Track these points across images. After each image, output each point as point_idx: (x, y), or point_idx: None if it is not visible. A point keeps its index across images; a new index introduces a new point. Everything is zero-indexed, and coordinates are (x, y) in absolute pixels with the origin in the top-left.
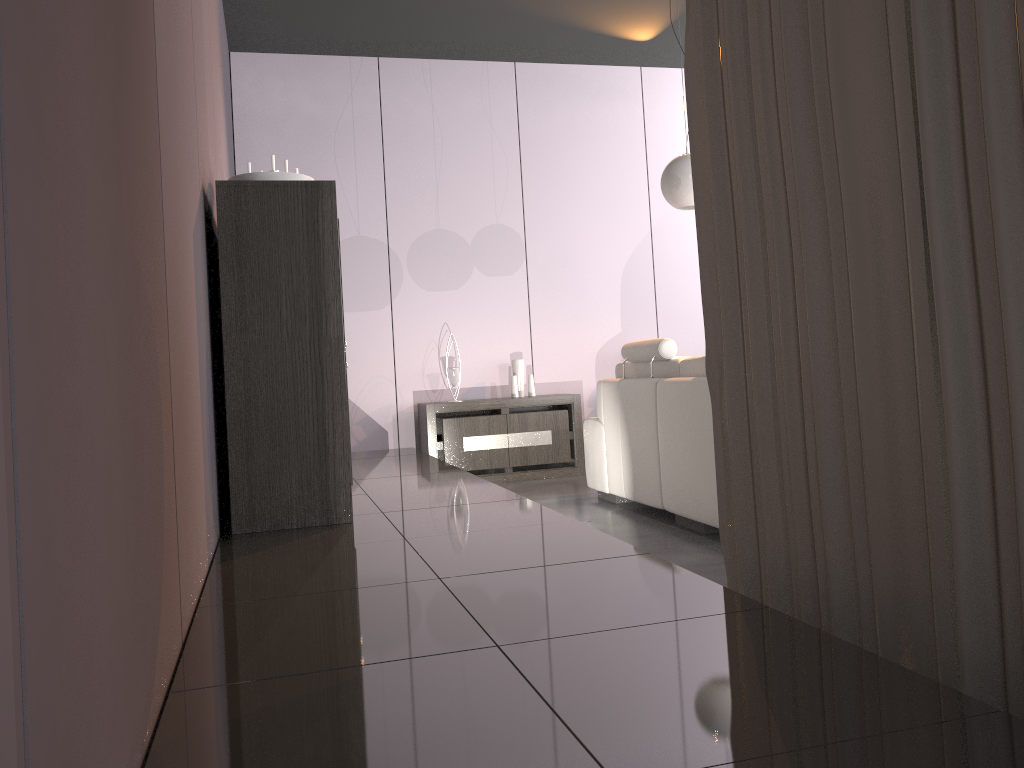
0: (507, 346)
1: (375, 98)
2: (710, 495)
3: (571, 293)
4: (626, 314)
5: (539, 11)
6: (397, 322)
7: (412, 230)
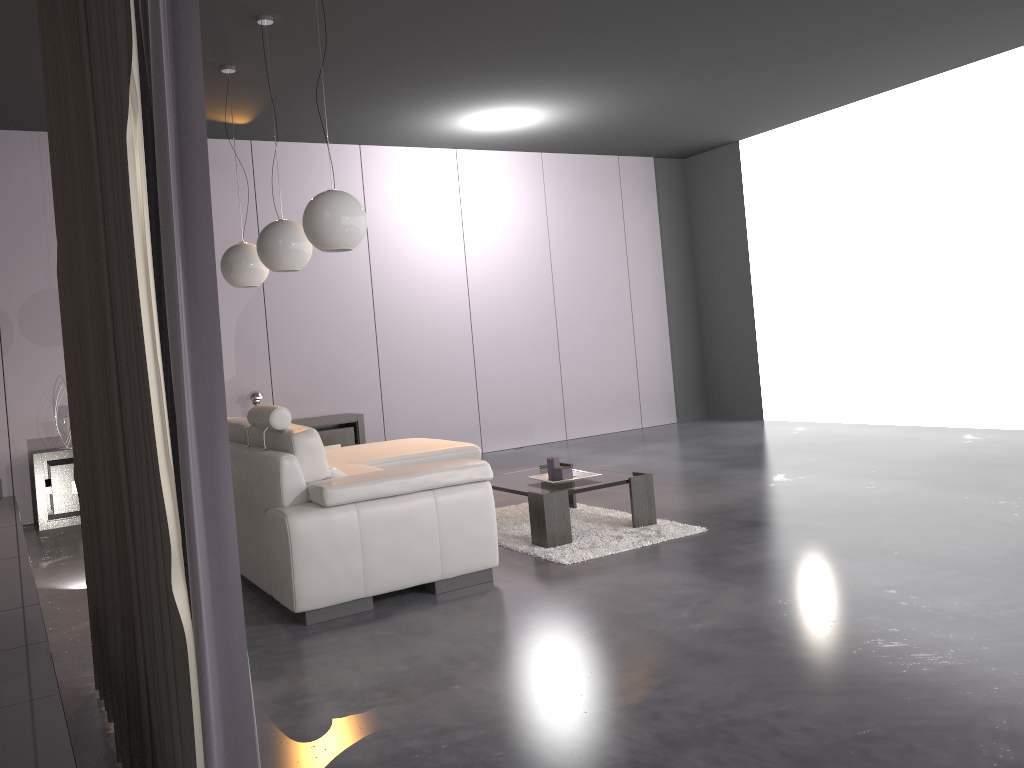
0: None
1: None
2: None
3: None
4: (241, 359)
5: None
6: (9, 376)
7: (23, 290)
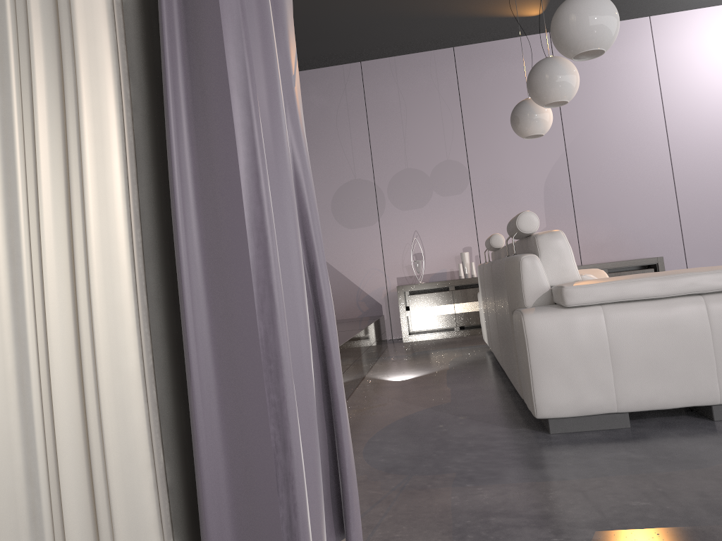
0: (460, 243)
1: (360, 88)
2: (496, 343)
3: (505, 202)
4: (549, 213)
5: (445, 13)
6: (383, 233)
7: (389, 171)
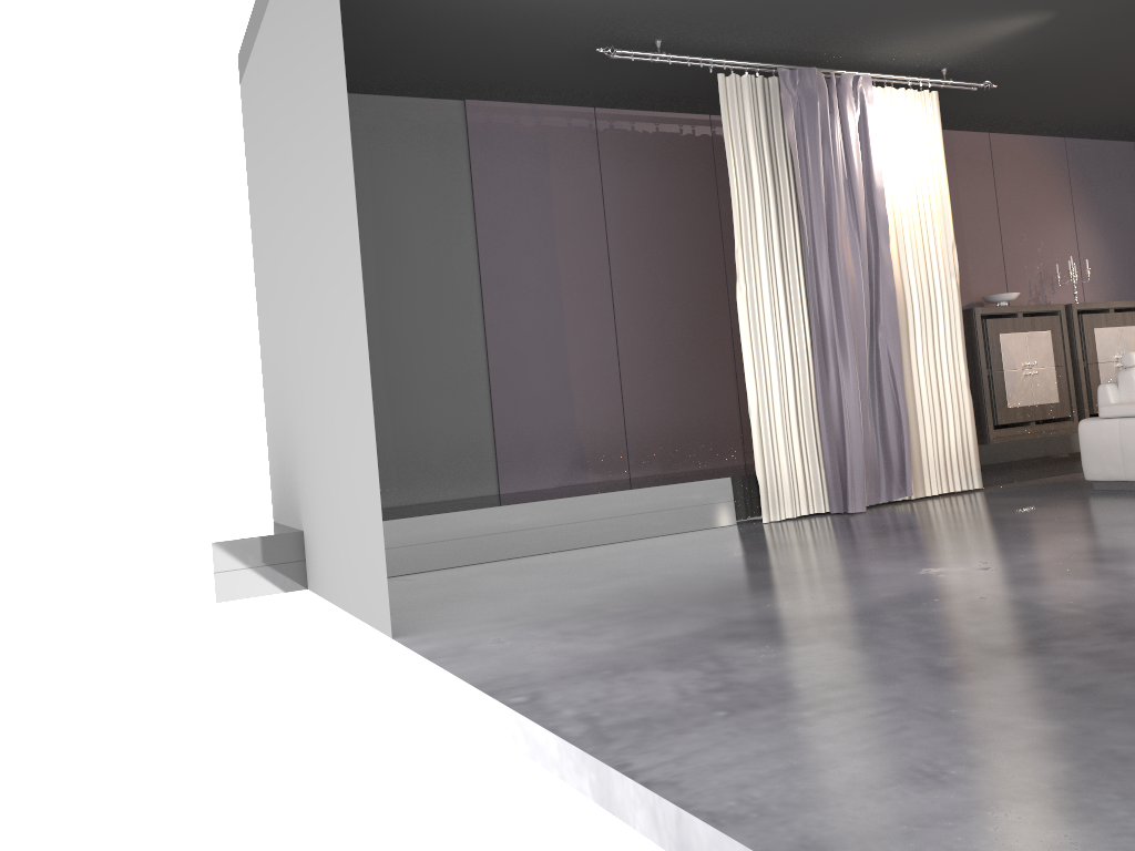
0: None
1: None
2: None
3: None
4: None
5: None
6: None
7: None
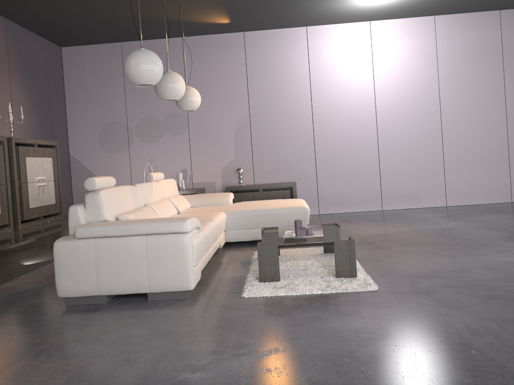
0: (180, 166)
1: (120, 60)
2: None
3: (210, 141)
4: (236, 150)
5: (161, 19)
6: (131, 157)
7: (137, 117)
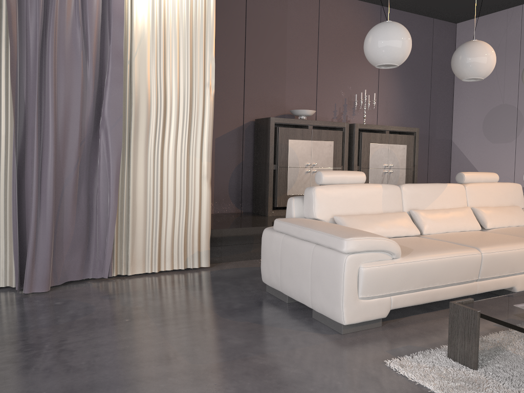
0: None
1: (518, 28)
2: None
3: None
4: None
5: None
6: (517, 149)
7: None
